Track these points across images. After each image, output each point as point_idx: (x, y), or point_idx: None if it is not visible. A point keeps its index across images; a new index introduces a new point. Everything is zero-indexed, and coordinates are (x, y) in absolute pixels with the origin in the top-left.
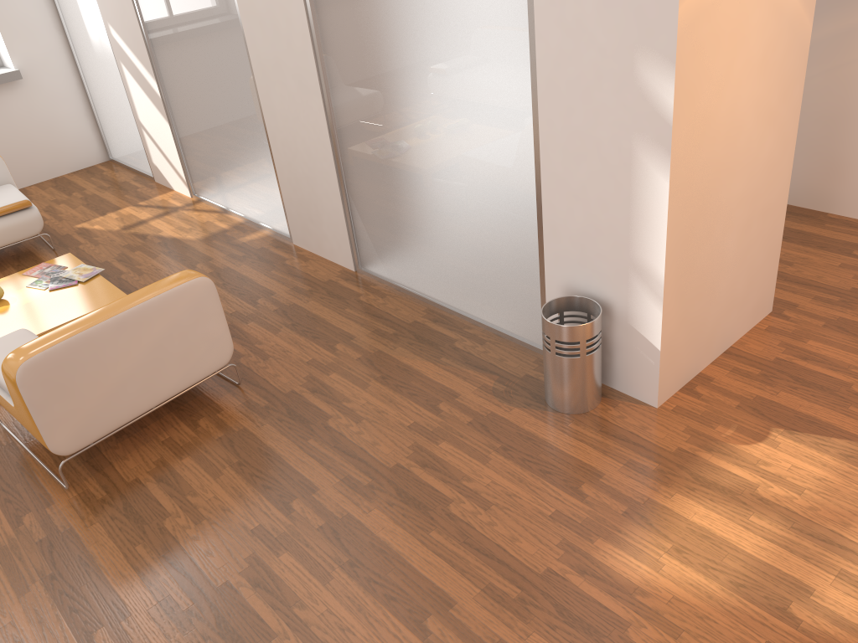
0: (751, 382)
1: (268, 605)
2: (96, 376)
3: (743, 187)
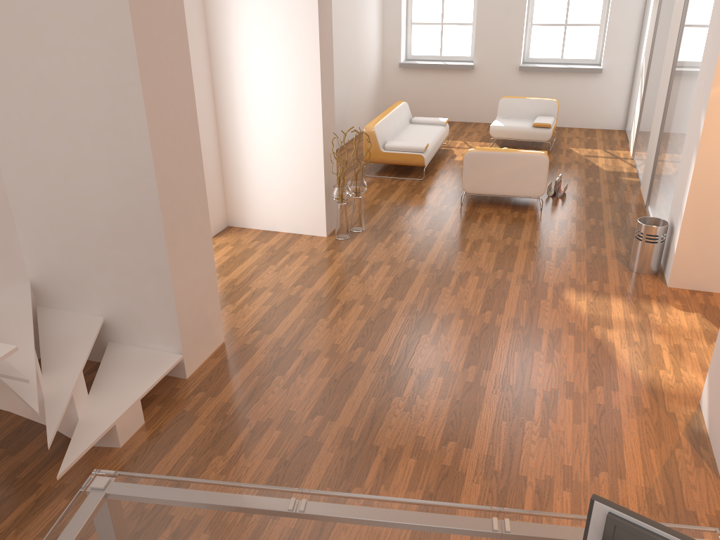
0: None
1: (470, 247)
2: (488, 170)
3: None
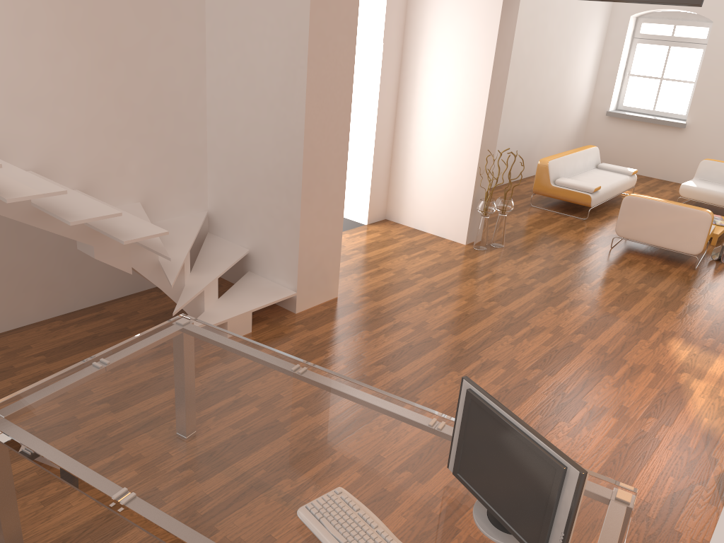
0: None
1: (597, 282)
2: (644, 217)
3: None
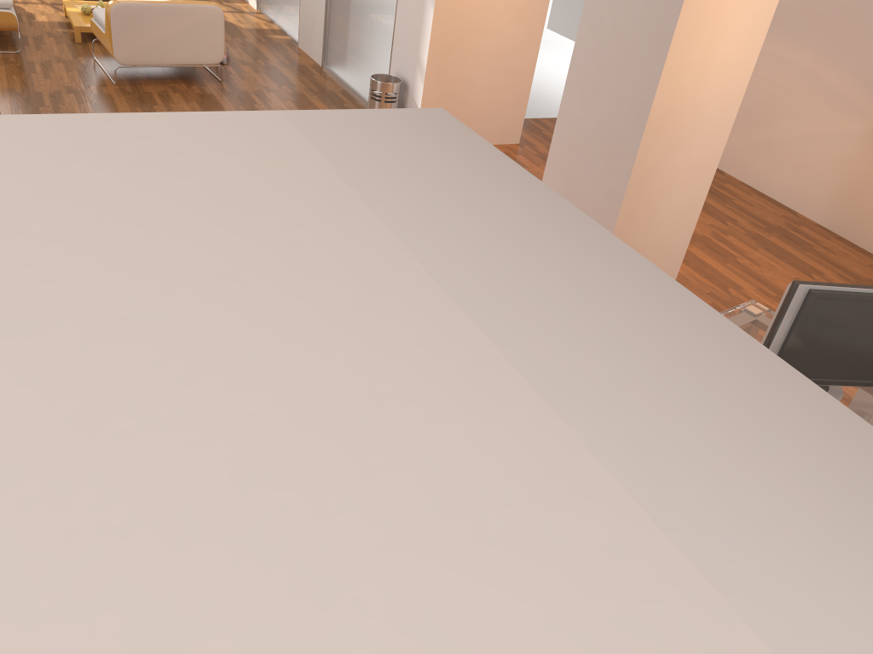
0: None
1: None
2: (148, 30)
3: (493, 45)
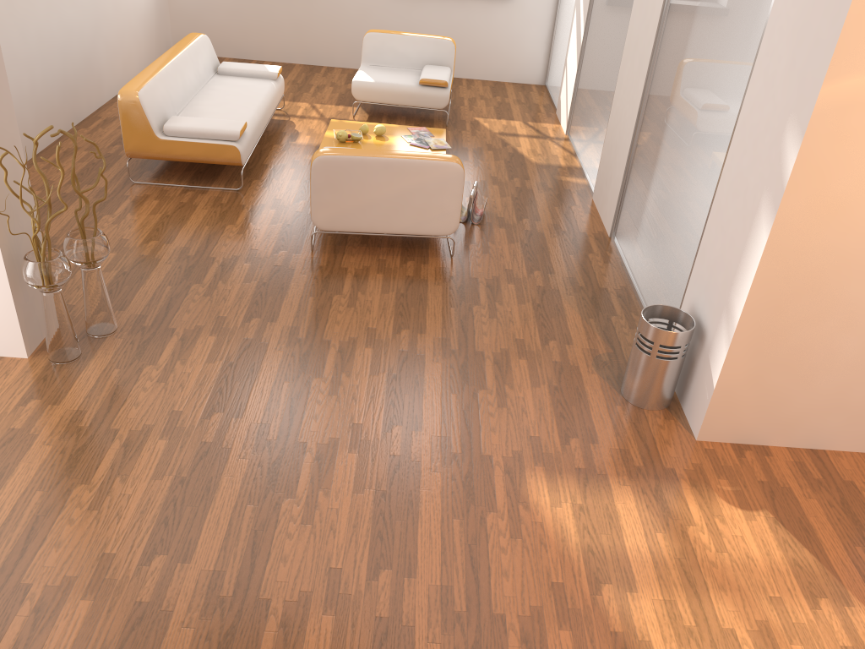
0: (799, 478)
1: (334, 363)
2: (358, 190)
3: None
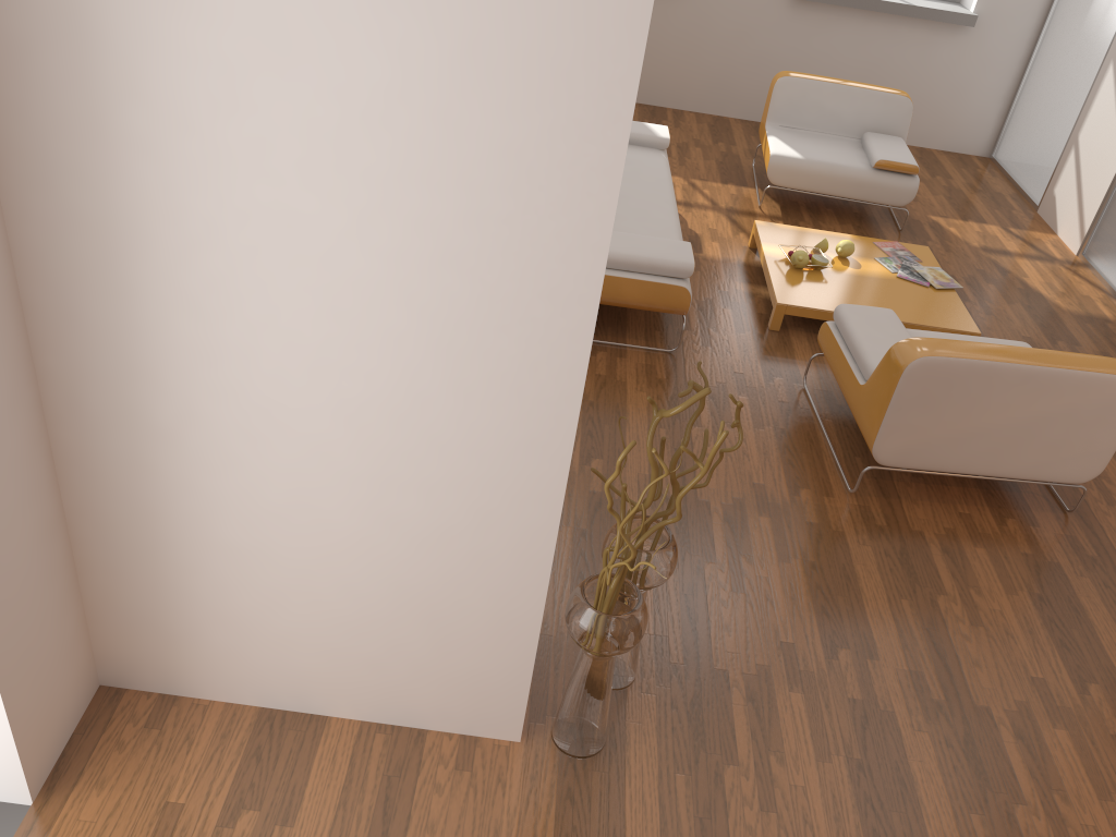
0: None
1: (1025, 767)
2: (965, 411)
3: None
